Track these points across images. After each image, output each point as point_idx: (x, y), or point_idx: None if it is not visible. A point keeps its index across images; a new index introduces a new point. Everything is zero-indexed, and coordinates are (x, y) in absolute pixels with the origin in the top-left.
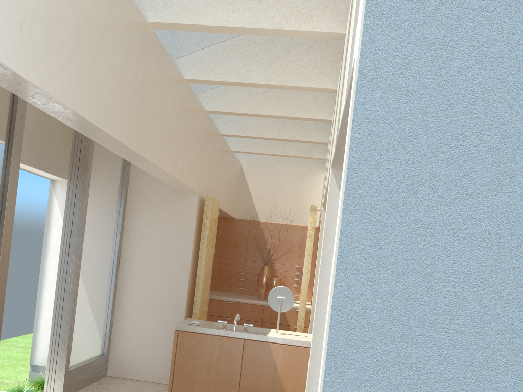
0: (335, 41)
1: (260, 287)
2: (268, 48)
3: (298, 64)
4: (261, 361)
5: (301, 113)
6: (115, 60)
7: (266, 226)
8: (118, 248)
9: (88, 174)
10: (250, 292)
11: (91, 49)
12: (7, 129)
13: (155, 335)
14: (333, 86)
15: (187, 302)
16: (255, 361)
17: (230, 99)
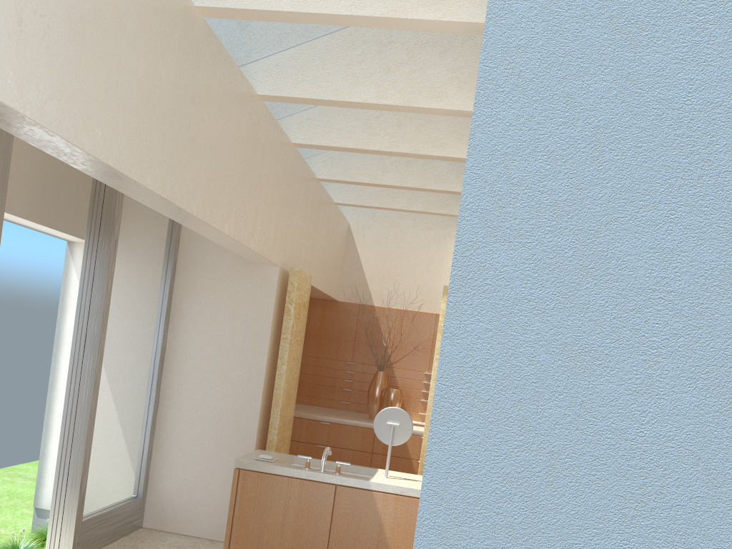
0: None
1: (372, 402)
2: (383, 49)
3: (426, 74)
4: (360, 518)
5: (433, 148)
6: (137, 63)
7: (383, 313)
8: (162, 343)
9: (114, 234)
10: (357, 408)
11: (95, 44)
12: None
13: (212, 470)
14: None
15: (259, 425)
16: (351, 518)
17: (328, 126)
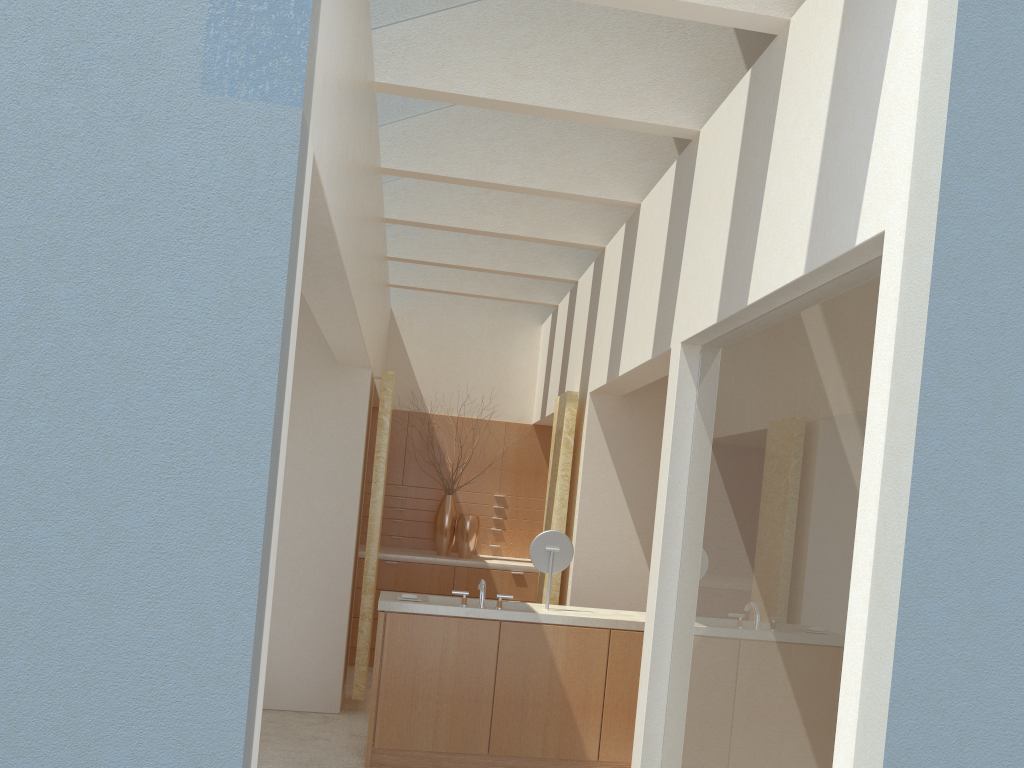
0: None
1: (441, 534)
2: (528, 125)
3: (577, 157)
4: (529, 655)
5: (554, 232)
6: (359, 157)
7: (440, 422)
8: None
9: None
10: (412, 543)
11: (352, 145)
12: None
13: (295, 625)
14: (635, 198)
15: (353, 564)
16: (519, 656)
17: (429, 200)
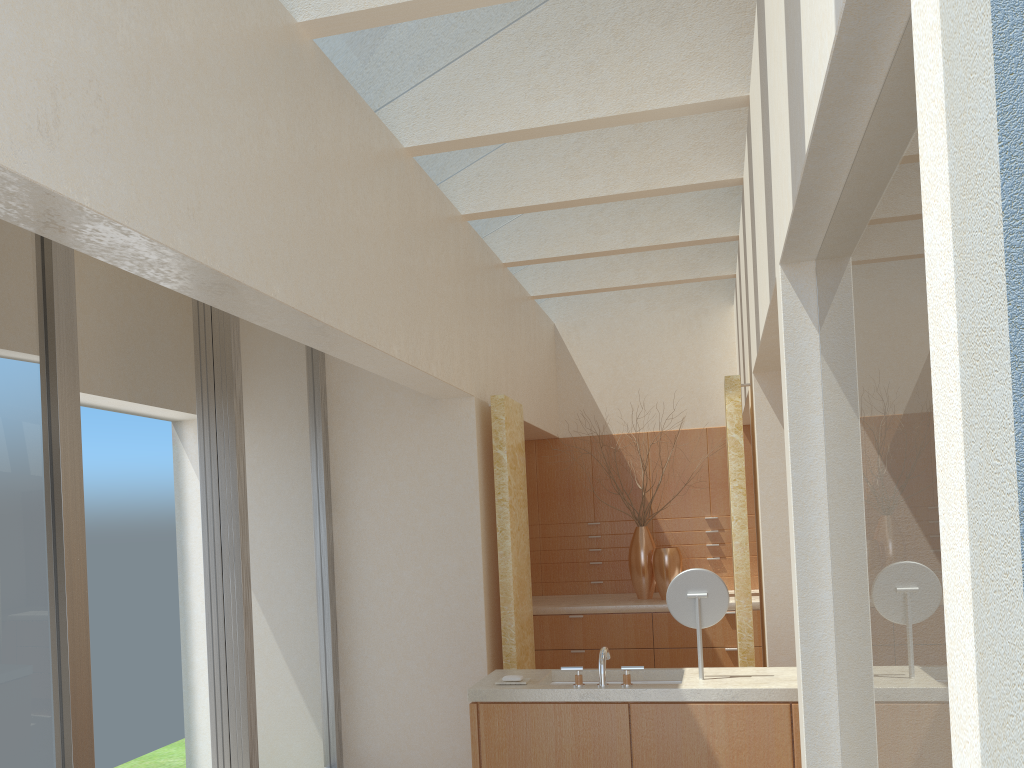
0: None
1: (637, 574)
2: (576, 39)
3: (648, 60)
4: (676, 748)
5: (670, 176)
6: (232, 113)
7: (627, 443)
8: (327, 539)
9: (236, 393)
10: (615, 587)
11: (166, 88)
12: (40, 322)
13: (430, 712)
14: (740, 90)
15: (487, 633)
16: (661, 751)
17: (510, 179)
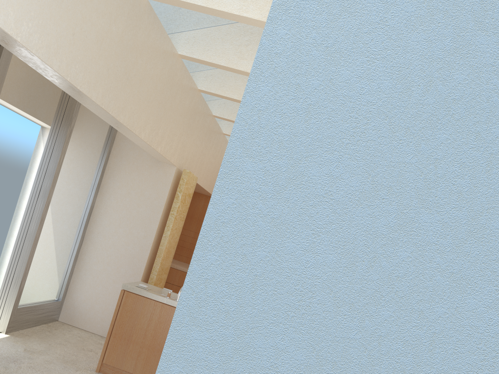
0: None
1: None
2: None
3: None
4: None
5: None
6: (97, 20)
7: None
8: (91, 203)
9: (71, 126)
10: None
11: (70, 4)
12: None
13: (110, 291)
14: None
15: (146, 267)
16: None
17: (223, 82)
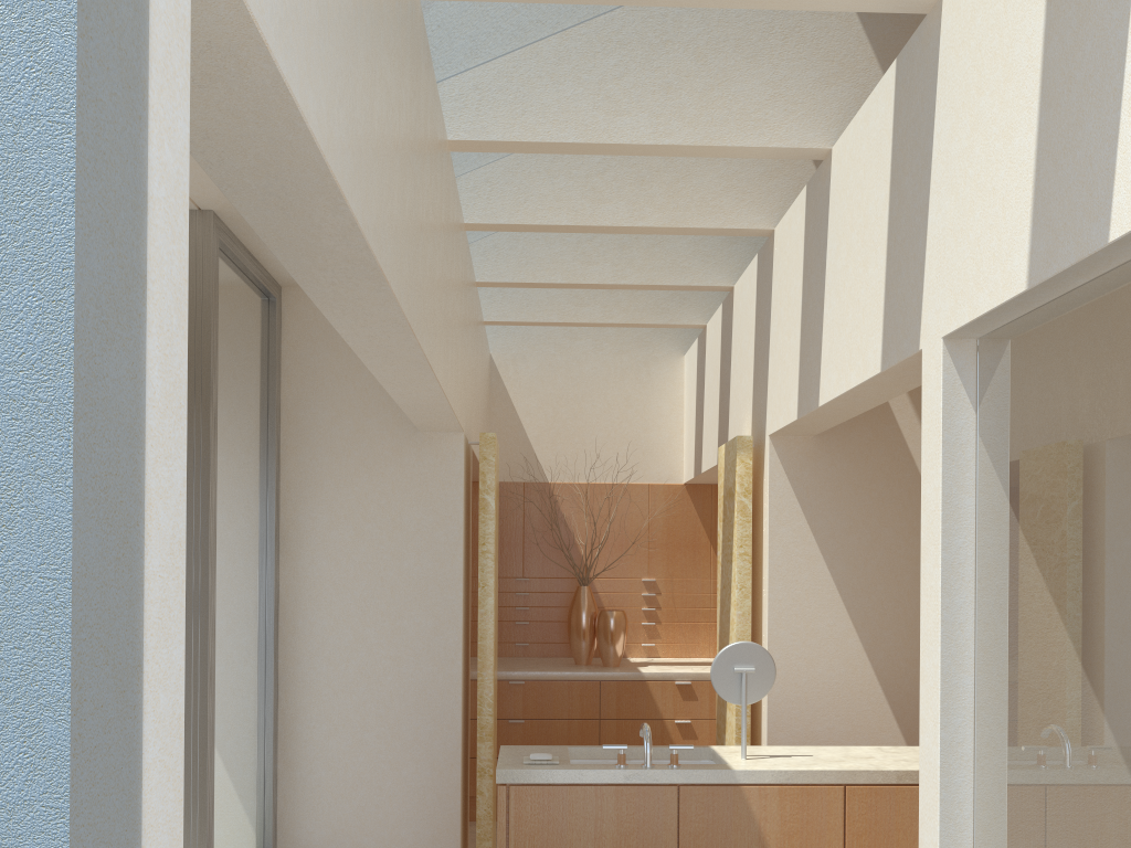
0: (817, 32)
1: (579, 638)
2: (655, 54)
3: (731, 92)
4: (725, 833)
5: (700, 216)
6: (390, 77)
7: (564, 493)
8: (274, 586)
9: (213, 404)
10: (542, 650)
11: (367, 37)
12: None
13: (390, 792)
14: (823, 142)
15: (462, 702)
16: (710, 836)
17: (523, 192)
